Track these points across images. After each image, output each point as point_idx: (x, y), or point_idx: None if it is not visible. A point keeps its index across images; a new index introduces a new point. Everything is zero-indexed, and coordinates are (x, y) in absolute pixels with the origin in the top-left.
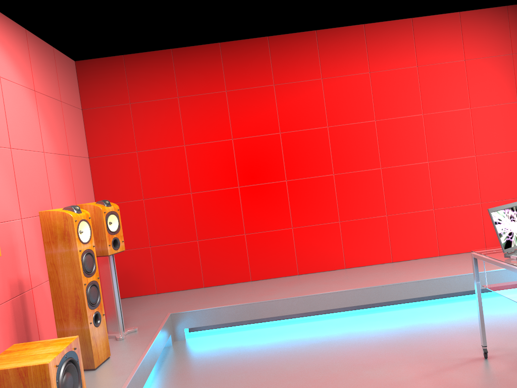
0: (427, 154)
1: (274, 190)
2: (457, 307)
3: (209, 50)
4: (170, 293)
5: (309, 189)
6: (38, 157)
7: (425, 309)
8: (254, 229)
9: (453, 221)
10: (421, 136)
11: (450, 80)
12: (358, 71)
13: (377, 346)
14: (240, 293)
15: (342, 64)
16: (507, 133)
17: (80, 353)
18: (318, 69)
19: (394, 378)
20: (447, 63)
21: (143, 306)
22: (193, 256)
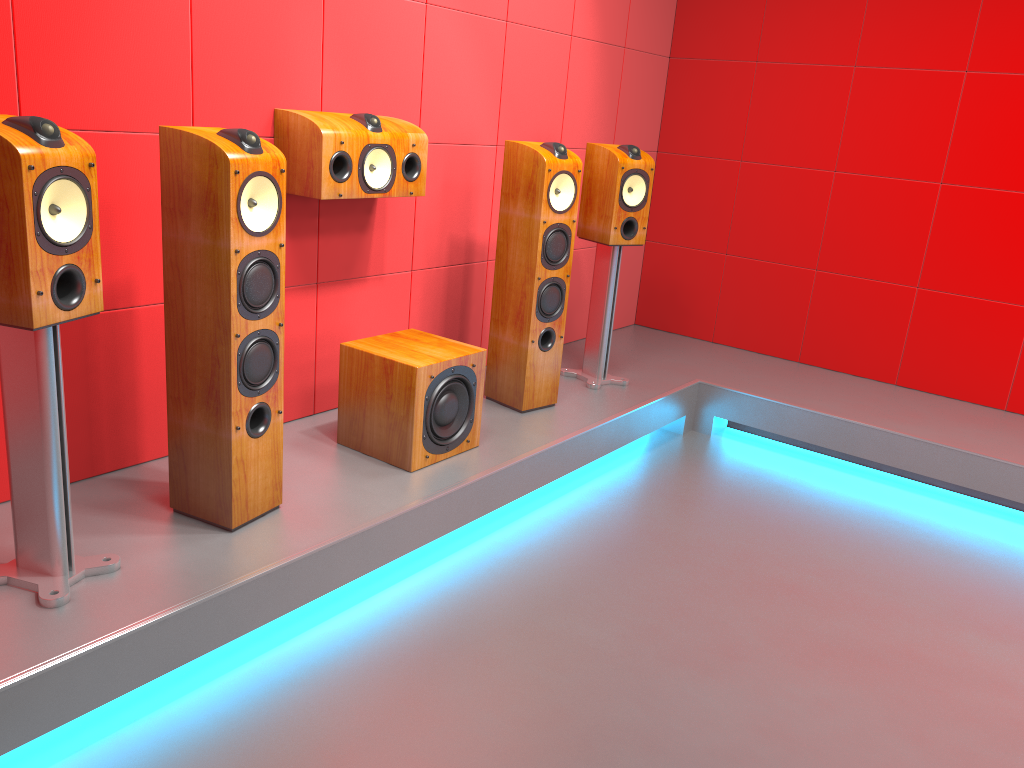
0: None
1: (1021, 212)
2: None
3: None
4: (734, 350)
5: None
6: (557, 43)
7: None
8: (941, 284)
9: None
10: None
11: None
12: None
13: None
14: (849, 397)
15: None
16: None
17: (482, 376)
18: None
19: (1014, 674)
20: None
21: (671, 353)
22: (797, 297)
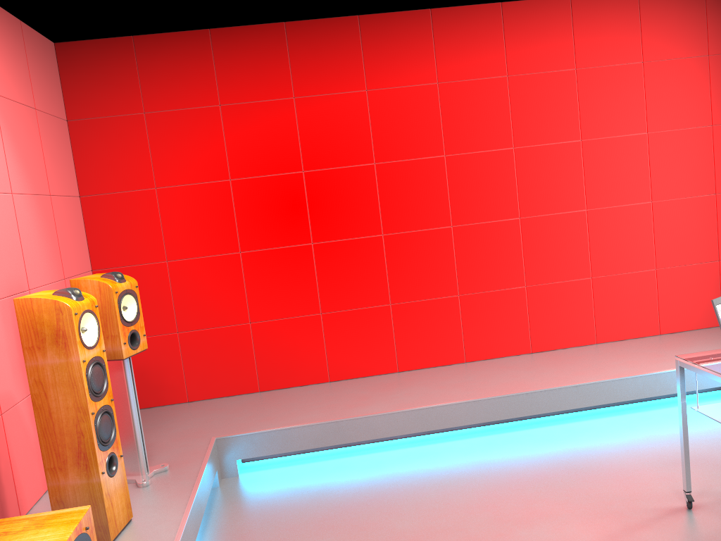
0: (586, 199)
1: (365, 249)
2: (630, 423)
3: (269, 34)
4: (210, 401)
5: (416, 248)
6: (4, 202)
7: (585, 425)
8: (335, 306)
9: (617, 295)
10: (578, 172)
11: (621, 91)
12: (491, 73)
13: (529, 487)
14: (317, 402)
15: (467, 63)
16: (696, 170)
17: (94, 532)
18: (433, 68)
19: None
20: (617, 66)
21: (170, 424)
22: (243, 346)
